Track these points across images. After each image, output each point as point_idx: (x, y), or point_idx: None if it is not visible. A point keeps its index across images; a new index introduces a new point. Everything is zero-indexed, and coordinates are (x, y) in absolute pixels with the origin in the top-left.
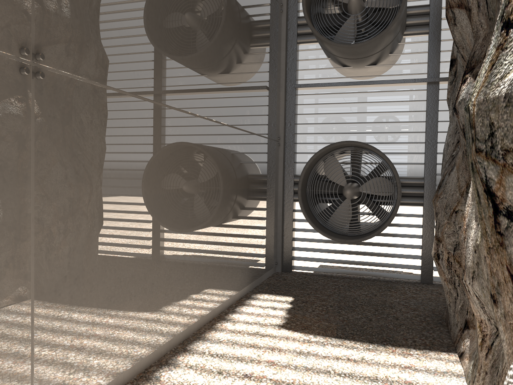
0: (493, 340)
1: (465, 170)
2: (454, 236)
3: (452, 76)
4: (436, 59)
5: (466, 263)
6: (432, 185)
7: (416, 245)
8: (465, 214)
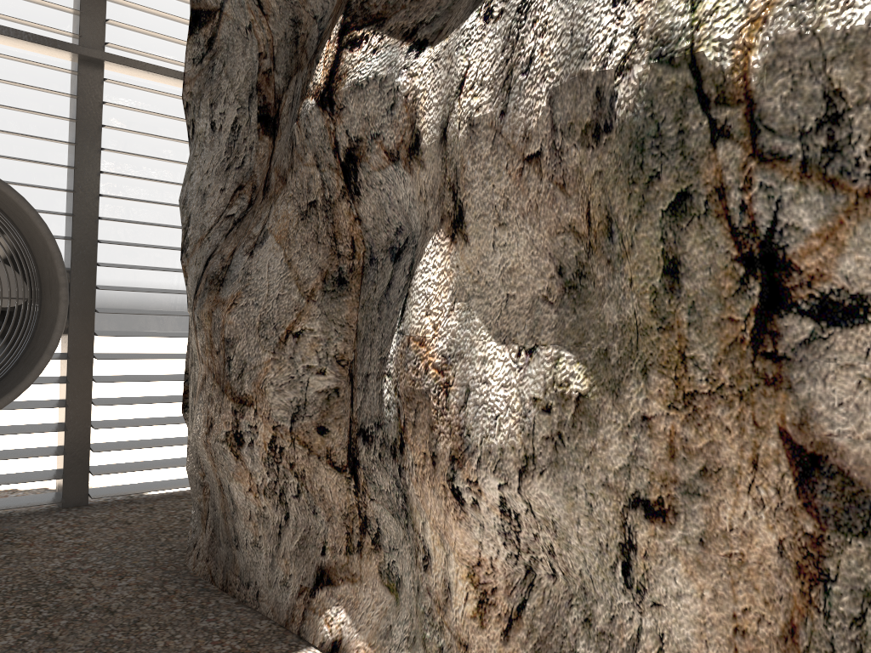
0: (524, 597)
1: (315, 244)
2: (293, 388)
3: (201, 47)
4: (98, 11)
5: (470, 441)
6: (89, 287)
7: (50, 425)
8: (420, 333)
